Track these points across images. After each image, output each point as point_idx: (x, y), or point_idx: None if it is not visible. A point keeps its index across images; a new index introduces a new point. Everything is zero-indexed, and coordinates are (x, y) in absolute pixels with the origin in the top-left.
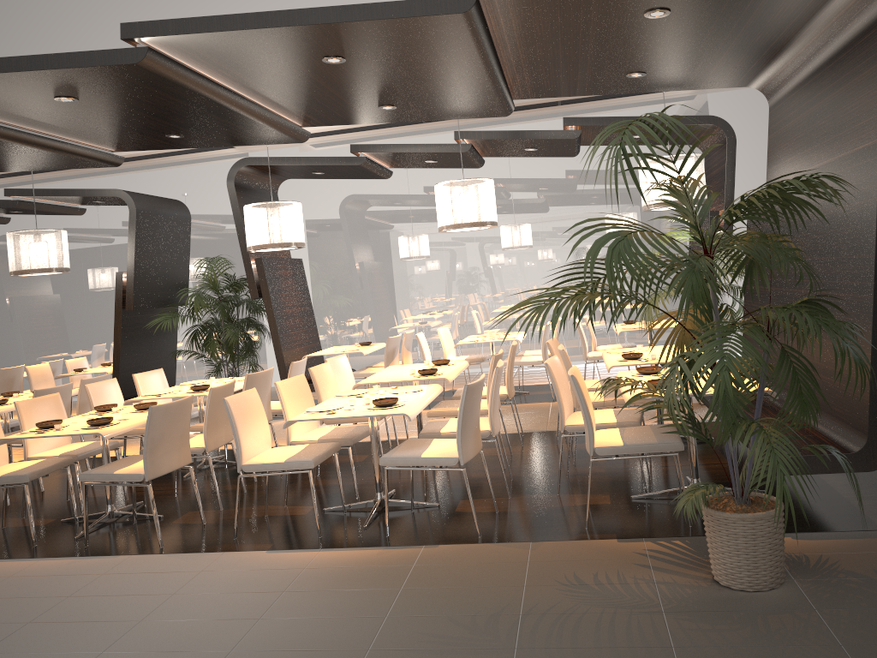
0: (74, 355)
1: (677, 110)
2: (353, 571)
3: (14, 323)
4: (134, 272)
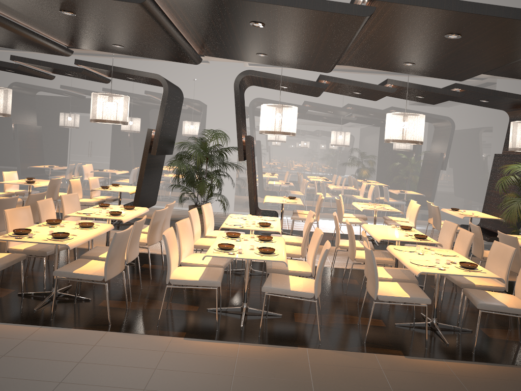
0: (69, 171)
1: (478, 86)
2: (494, 382)
3: (29, 144)
4: (160, 131)
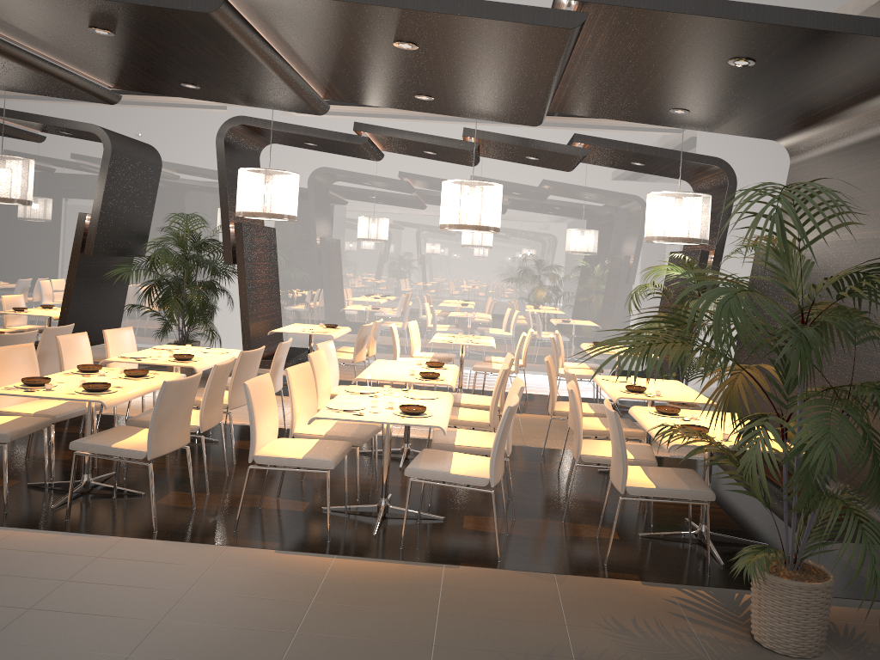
0: (1, 289)
1: (667, 142)
2: (378, 586)
3: None
4: (100, 216)
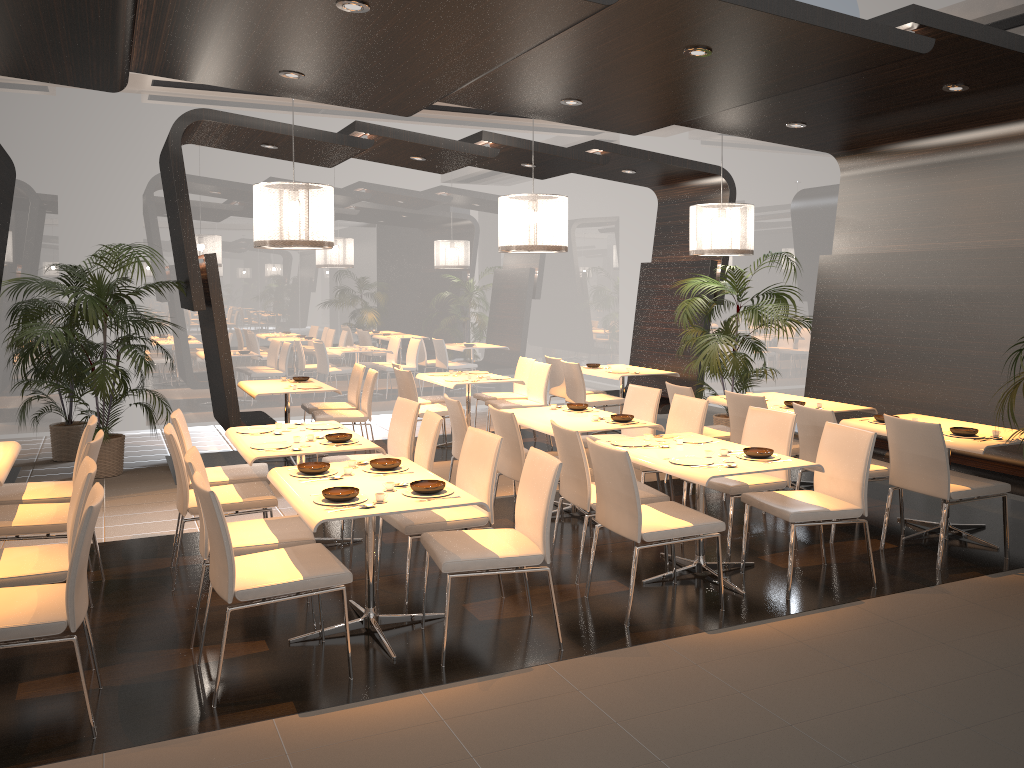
0: None
1: None
2: (854, 636)
3: None
4: None
